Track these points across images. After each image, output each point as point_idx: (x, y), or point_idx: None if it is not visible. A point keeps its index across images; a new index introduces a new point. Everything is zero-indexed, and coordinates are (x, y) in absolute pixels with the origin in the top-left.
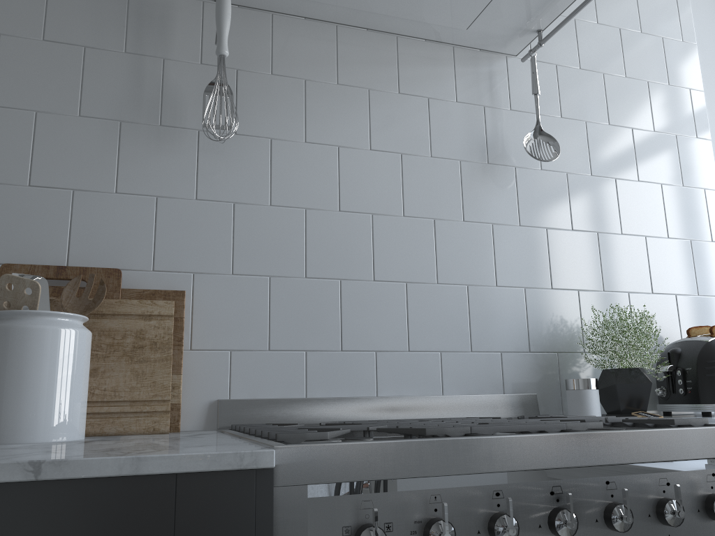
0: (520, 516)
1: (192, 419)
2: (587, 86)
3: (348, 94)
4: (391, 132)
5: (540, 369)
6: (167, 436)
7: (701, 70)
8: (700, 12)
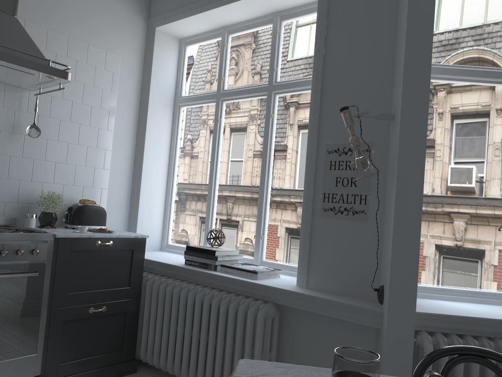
0: None
1: None
2: (64, 106)
3: None
4: None
5: (20, 209)
6: None
7: (116, 104)
8: (122, 80)
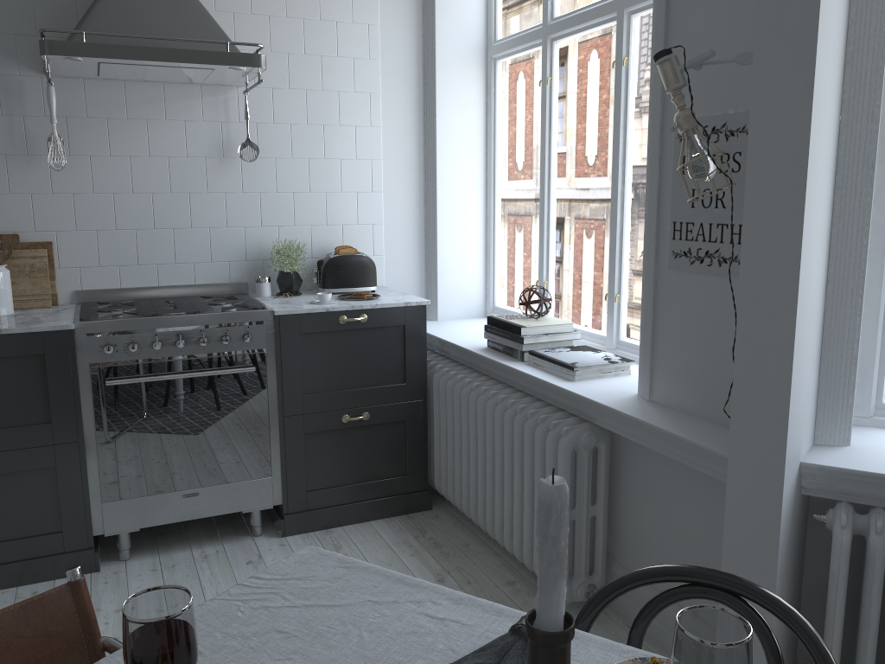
0: (165, 341)
1: (64, 299)
2: (293, 100)
3: (134, 124)
4: (161, 145)
5: (252, 269)
6: (49, 311)
7: (381, 78)
8: (387, 34)
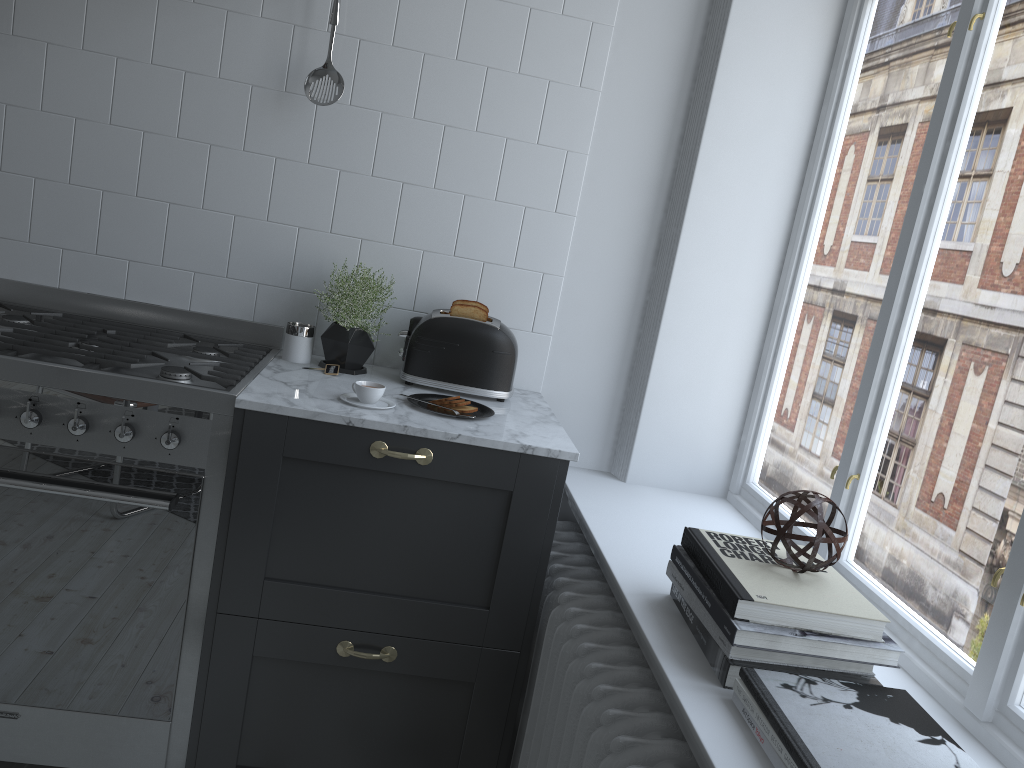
0: (2, 408)
1: None
2: (439, 10)
3: (135, 0)
4: (177, 47)
5: (297, 306)
6: None
7: None
8: None
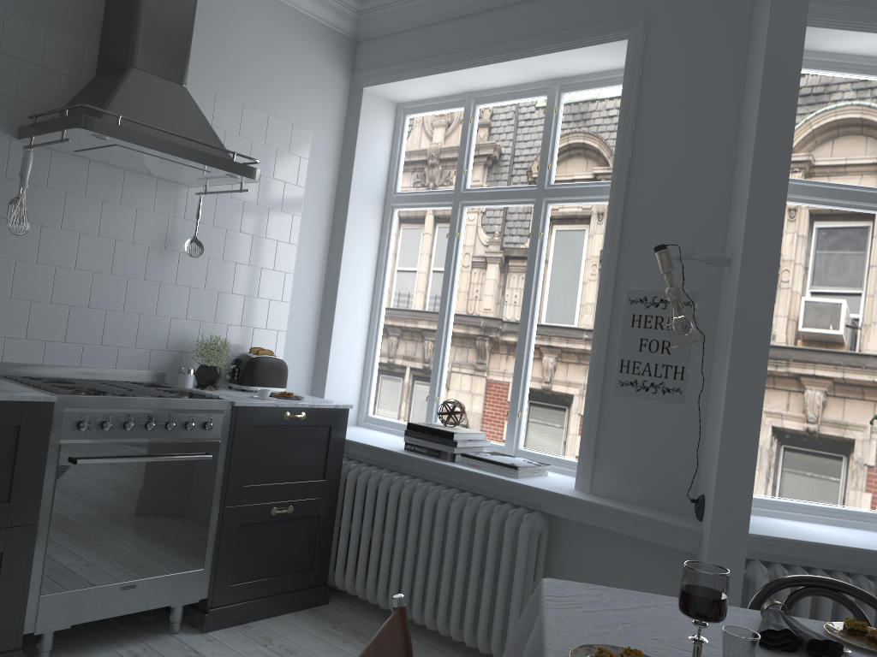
0: (135, 423)
1: None
2: (232, 208)
3: (90, 202)
4: (112, 227)
5: (170, 359)
6: None
7: (303, 204)
8: (312, 168)
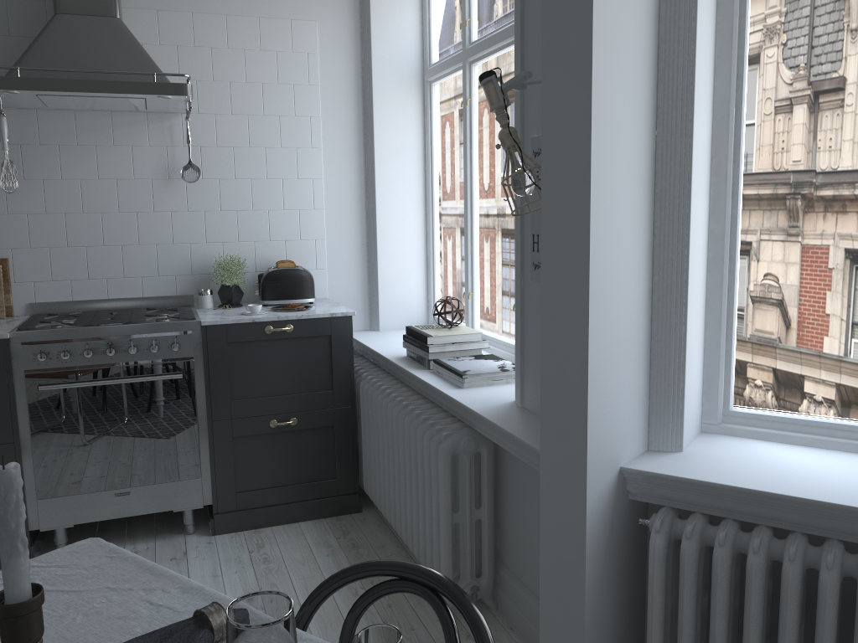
0: (96, 350)
1: (19, 311)
2: (236, 125)
3: (84, 150)
4: (110, 168)
5: (197, 282)
6: None
7: (321, 103)
8: (326, 62)
